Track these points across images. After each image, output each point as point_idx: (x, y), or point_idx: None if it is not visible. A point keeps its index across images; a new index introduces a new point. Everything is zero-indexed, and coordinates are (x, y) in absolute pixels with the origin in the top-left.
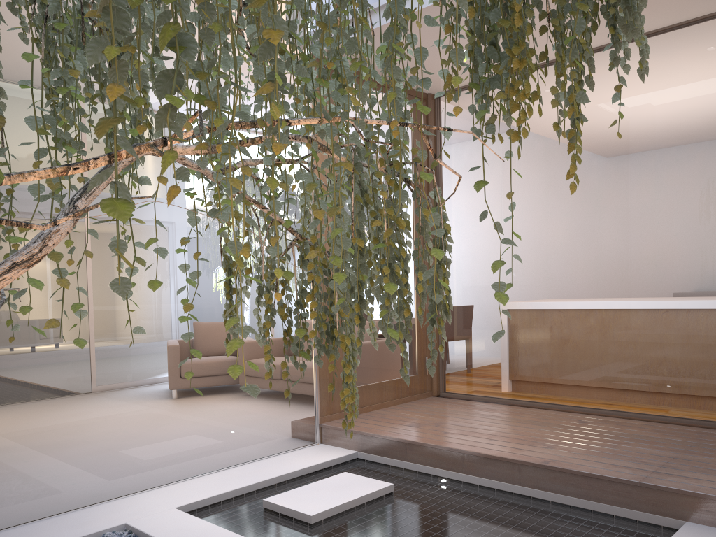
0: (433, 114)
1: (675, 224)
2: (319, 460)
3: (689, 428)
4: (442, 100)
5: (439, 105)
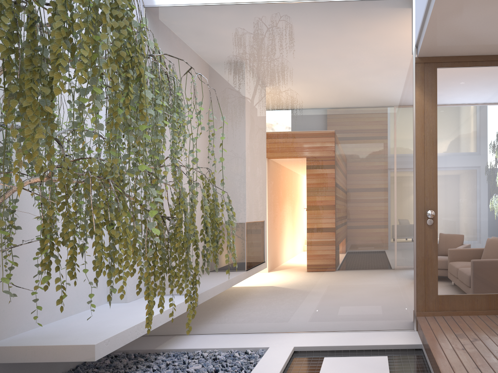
0: None
1: None
2: (393, 342)
3: None
4: None
5: None
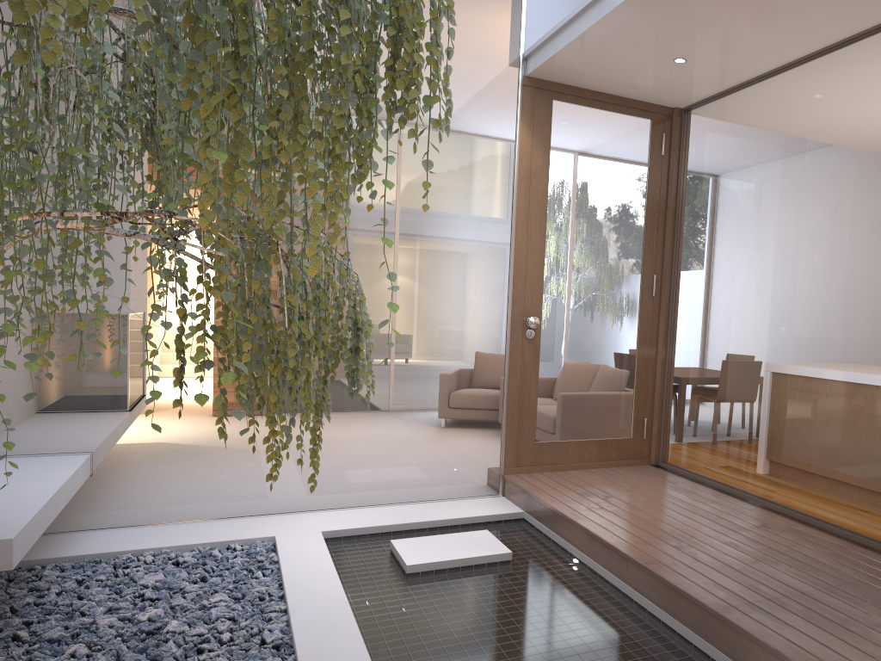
0: (678, 132)
1: None
2: (480, 513)
3: None
4: (689, 115)
5: (685, 122)
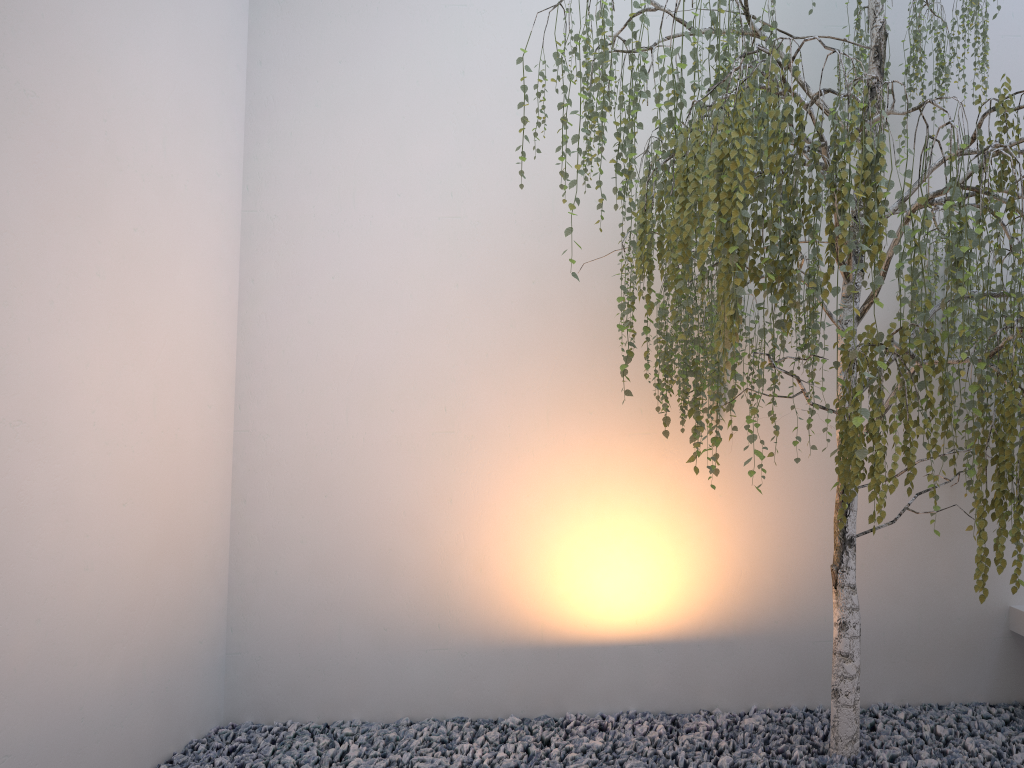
0: None
1: None
2: None
3: None
4: None
5: None
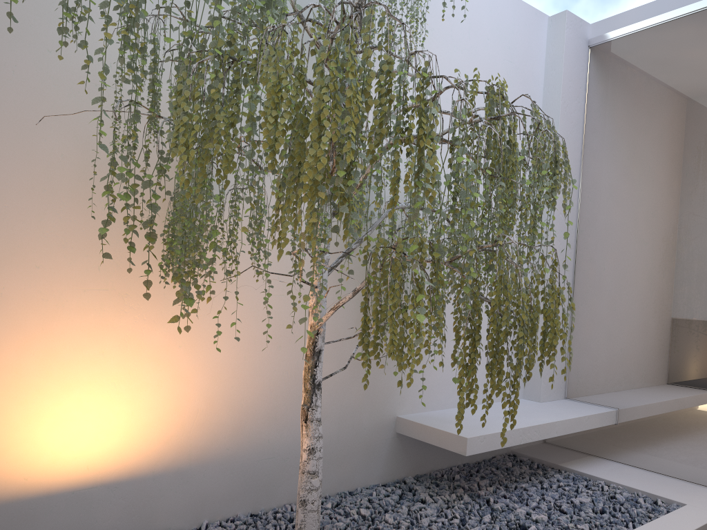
0: None
1: None
2: None
3: None
4: None
5: None
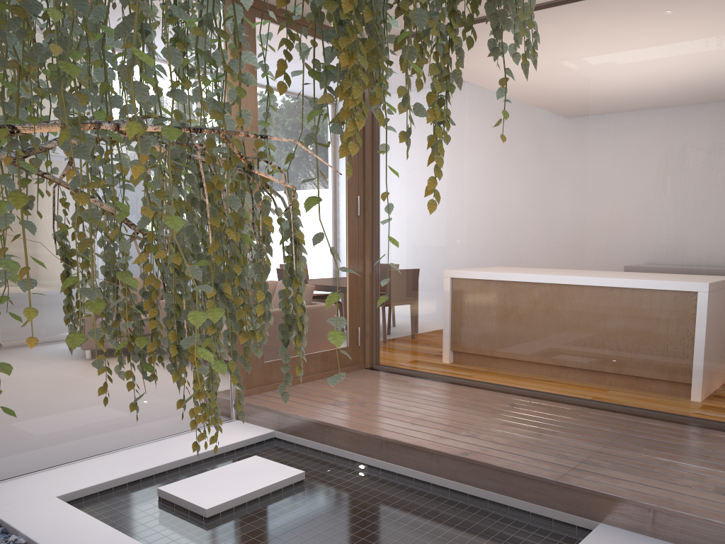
0: None
1: (618, 203)
2: (231, 440)
3: (620, 416)
4: None
5: None
